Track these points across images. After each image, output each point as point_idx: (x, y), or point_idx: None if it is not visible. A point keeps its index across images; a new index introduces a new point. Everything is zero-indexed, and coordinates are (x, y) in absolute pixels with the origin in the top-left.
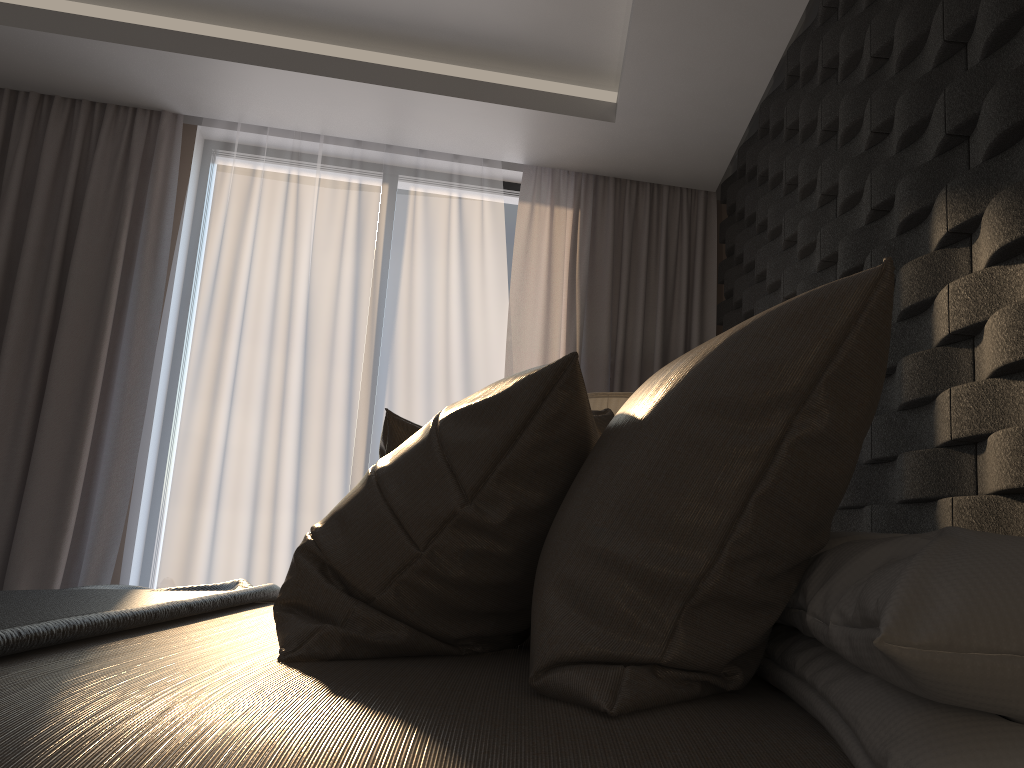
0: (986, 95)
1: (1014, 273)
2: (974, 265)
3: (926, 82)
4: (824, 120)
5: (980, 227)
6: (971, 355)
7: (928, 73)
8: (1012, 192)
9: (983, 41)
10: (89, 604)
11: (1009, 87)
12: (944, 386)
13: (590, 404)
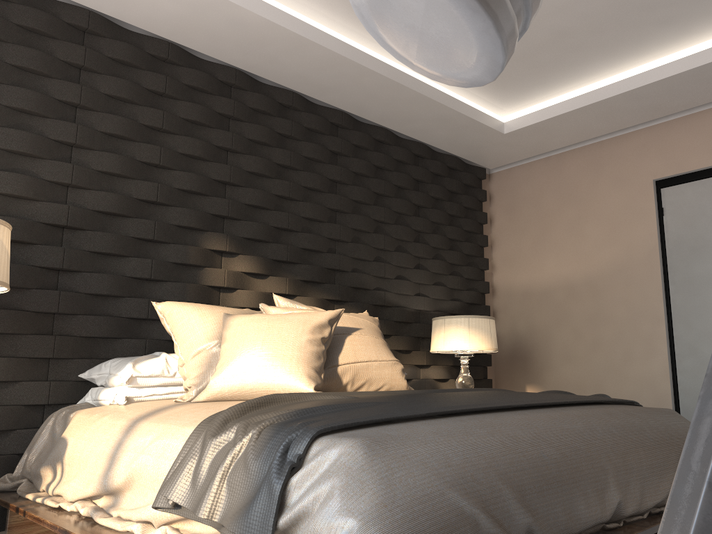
0: (245, 217)
1: (249, 279)
2: (224, 264)
3: (210, 182)
4: (85, 101)
5: (235, 256)
6: (219, 294)
7: (211, 179)
8: (264, 260)
9: (253, 203)
10: (422, 394)
11: (265, 228)
12: (208, 301)
13: (1, 230)
